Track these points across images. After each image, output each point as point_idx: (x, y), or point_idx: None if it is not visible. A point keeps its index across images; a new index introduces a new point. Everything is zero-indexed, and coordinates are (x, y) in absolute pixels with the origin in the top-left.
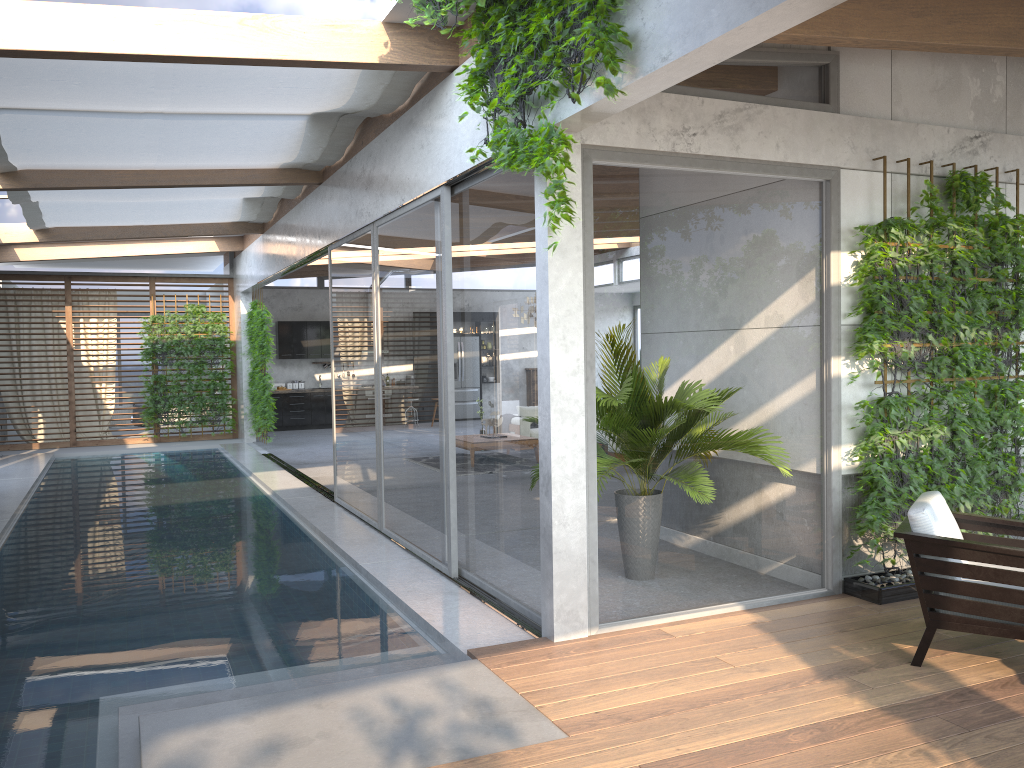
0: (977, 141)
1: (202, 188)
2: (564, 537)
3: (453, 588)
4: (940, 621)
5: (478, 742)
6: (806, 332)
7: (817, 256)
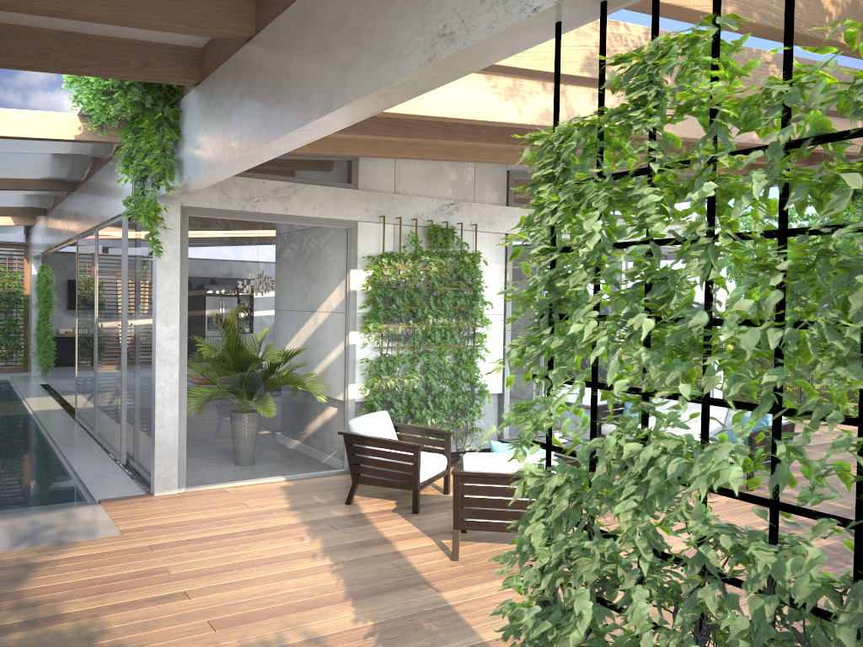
0: (452, 206)
1: None
2: (163, 434)
3: (118, 470)
4: (358, 479)
5: (70, 538)
6: (334, 317)
7: (342, 272)
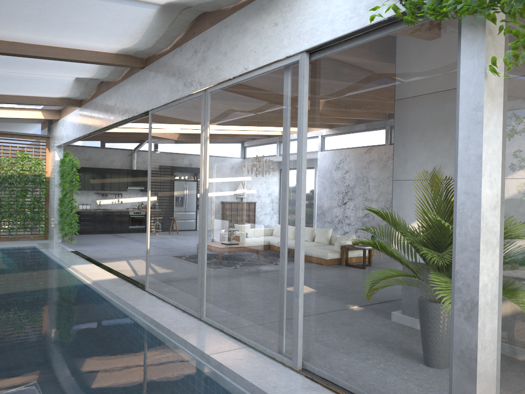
0: None
1: (53, 65)
2: (484, 360)
3: (308, 382)
4: None
5: None
6: None
7: None
